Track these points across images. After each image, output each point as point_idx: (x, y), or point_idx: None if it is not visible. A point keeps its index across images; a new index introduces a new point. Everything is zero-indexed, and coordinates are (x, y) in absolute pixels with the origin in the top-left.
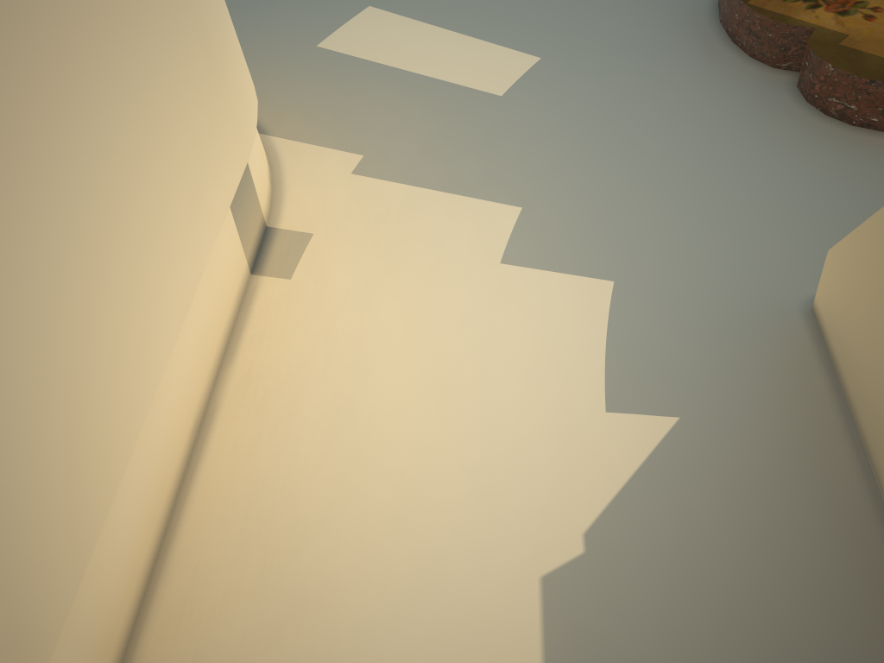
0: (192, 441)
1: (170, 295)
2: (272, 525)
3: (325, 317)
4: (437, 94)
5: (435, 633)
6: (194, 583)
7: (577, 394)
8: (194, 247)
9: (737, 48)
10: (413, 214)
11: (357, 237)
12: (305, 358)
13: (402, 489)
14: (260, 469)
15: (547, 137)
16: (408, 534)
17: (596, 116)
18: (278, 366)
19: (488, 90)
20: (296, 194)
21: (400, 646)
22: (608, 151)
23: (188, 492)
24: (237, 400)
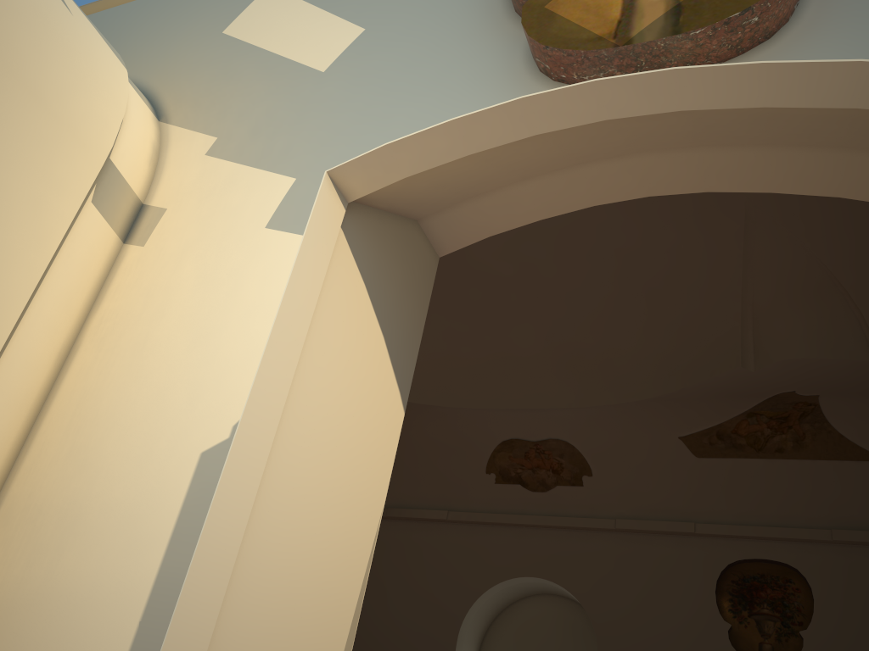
0: (59, 365)
1: (14, 280)
2: (84, 419)
3: (153, 275)
4: (282, 74)
5: (139, 484)
6: (40, 453)
7: (268, 330)
8: (39, 243)
9: (510, 3)
10: (229, 188)
11: (191, 210)
12: (133, 306)
13: (153, 396)
14: (89, 383)
15: (337, 111)
16: (147, 425)
17: (378, 86)
18: (118, 312)
19: (317, 66)
20: (167, 175)
21: (121, 491)
22: (371, 121)
23: (51, 398)
24: (91, 337)
